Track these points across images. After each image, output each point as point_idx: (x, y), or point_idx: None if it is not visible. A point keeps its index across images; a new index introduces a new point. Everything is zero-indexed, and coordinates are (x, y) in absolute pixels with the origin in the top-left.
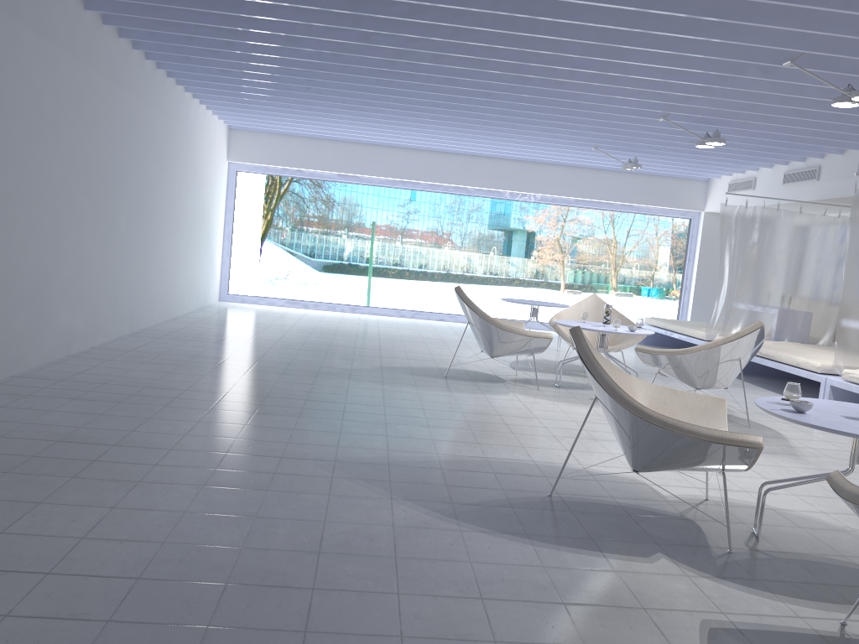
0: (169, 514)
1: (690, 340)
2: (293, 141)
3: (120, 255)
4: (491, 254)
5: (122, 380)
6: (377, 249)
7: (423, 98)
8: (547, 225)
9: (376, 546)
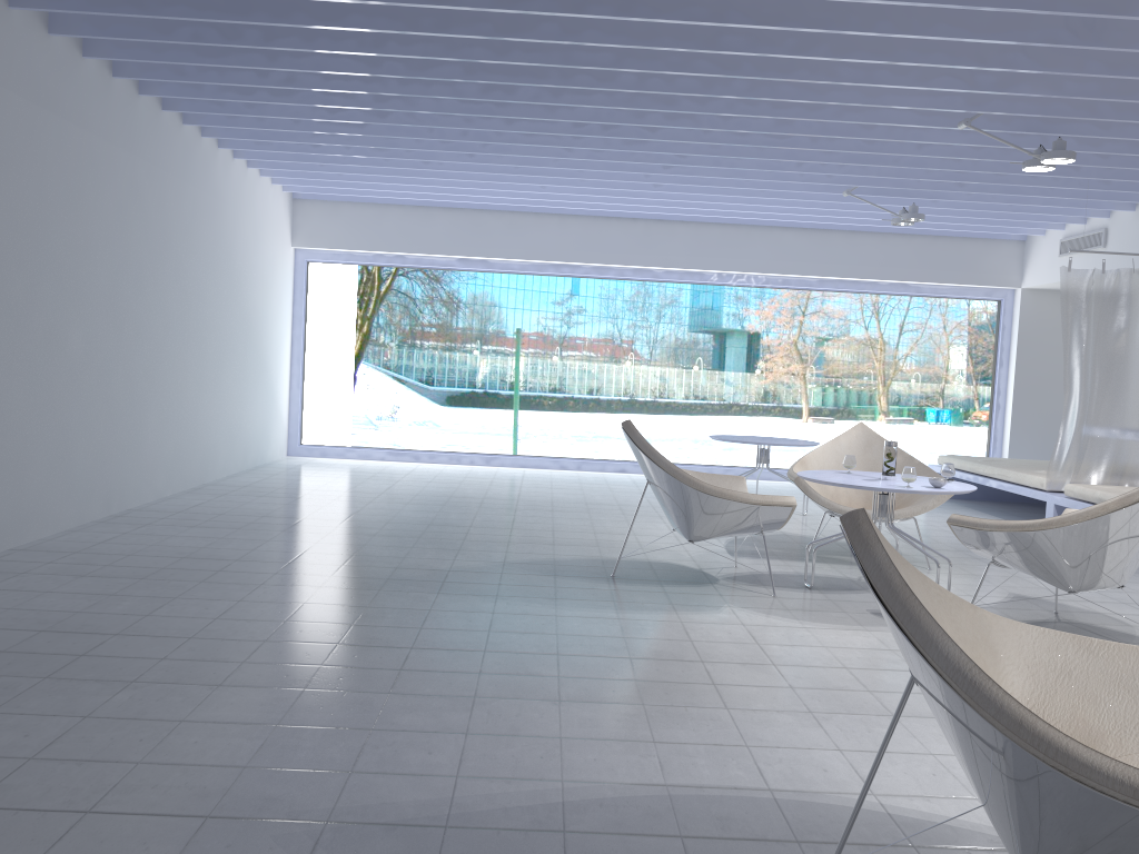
0: None
1: (1020, 490)
2: (388, 212)
3: (73, 392)
4: (695, 369)
5: (11, 617)
6: (524, 369)
7: (564, 118)
8: (777, 321)
9: None
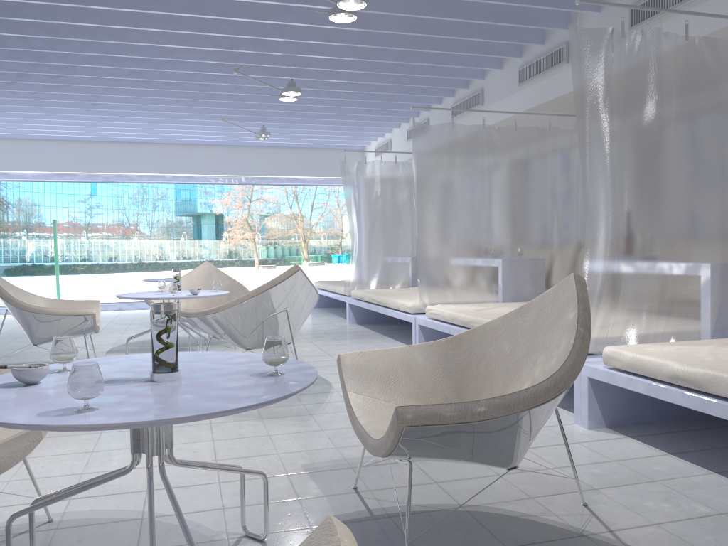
0: None
1: (338, 297)
2: None
3: None
4: (182, 239)
5: None
6: (61, 247)
7: None
8: (234, 206)
9: None
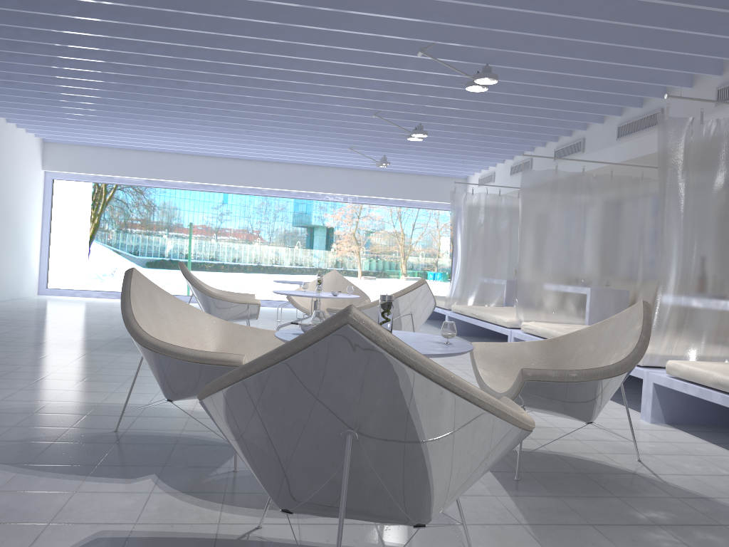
0: None
1: (438, 310)
2: (102, 151)
3: None
4: (296, 248)
5: None
6: (194, 246)
7: (171, 103)
8: (343, 221)
9: None
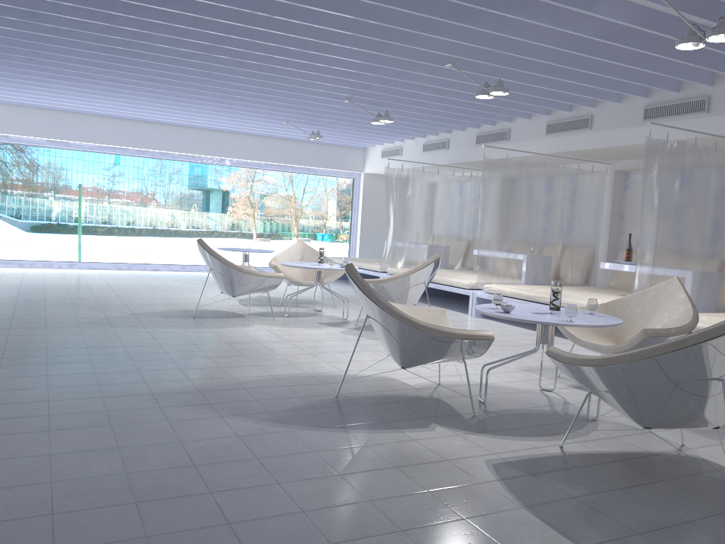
0: (37, 458)
1: (368, 272)
2: None
3: None
4: (192, 211)
5: None
6: (85, 209)
7: (147, 74)
8: (239, 185)
9: (236, 453)
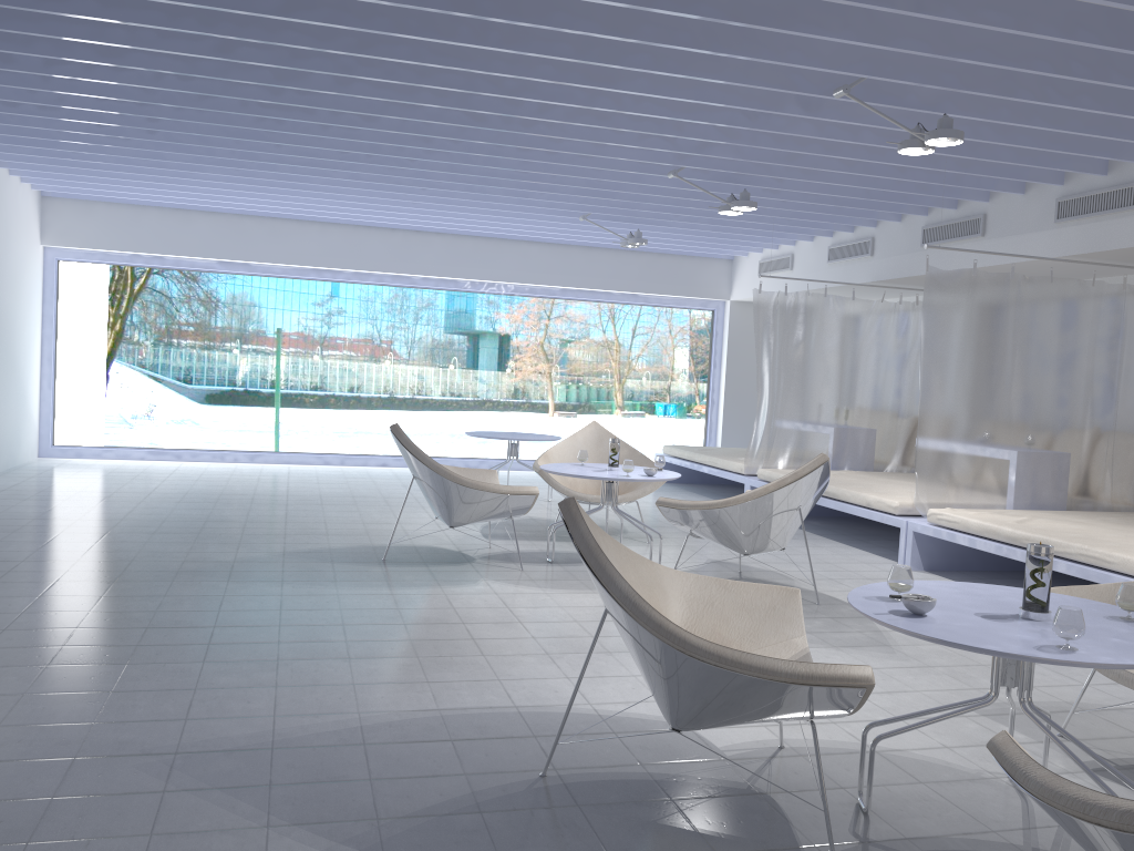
0: None
1: (725, 474)
2: (145, 214)
3: None
4: (451, 368)
5: None
6: (286, 367)
7: (331, 147)
8: (526, 324)
9: None
